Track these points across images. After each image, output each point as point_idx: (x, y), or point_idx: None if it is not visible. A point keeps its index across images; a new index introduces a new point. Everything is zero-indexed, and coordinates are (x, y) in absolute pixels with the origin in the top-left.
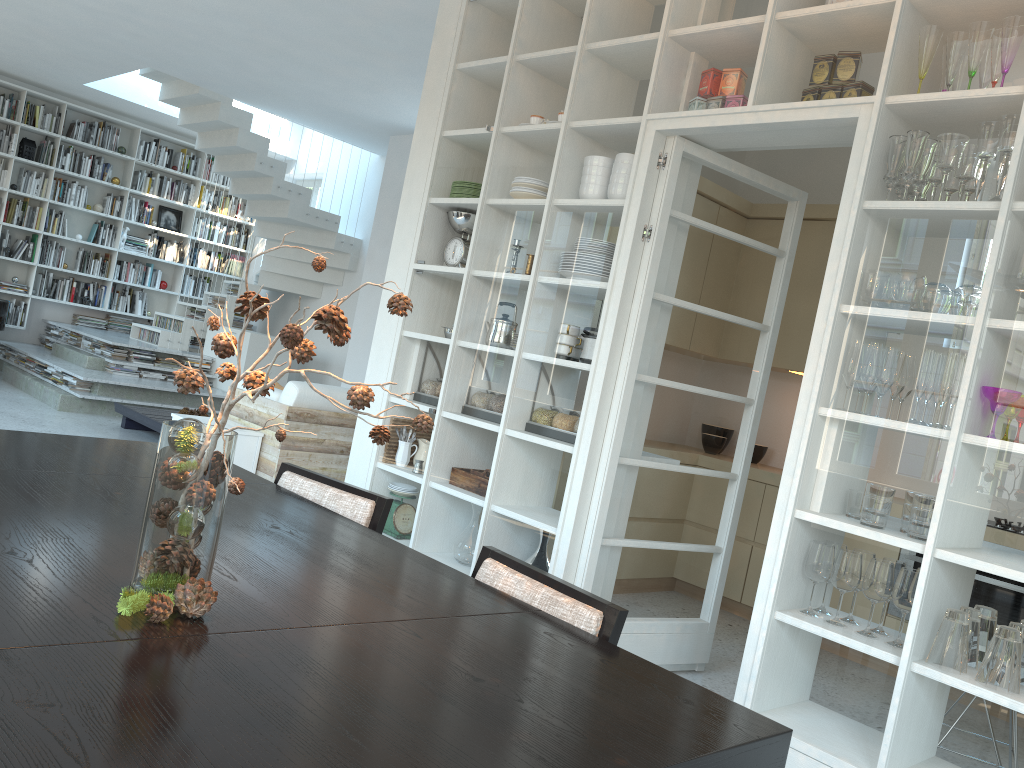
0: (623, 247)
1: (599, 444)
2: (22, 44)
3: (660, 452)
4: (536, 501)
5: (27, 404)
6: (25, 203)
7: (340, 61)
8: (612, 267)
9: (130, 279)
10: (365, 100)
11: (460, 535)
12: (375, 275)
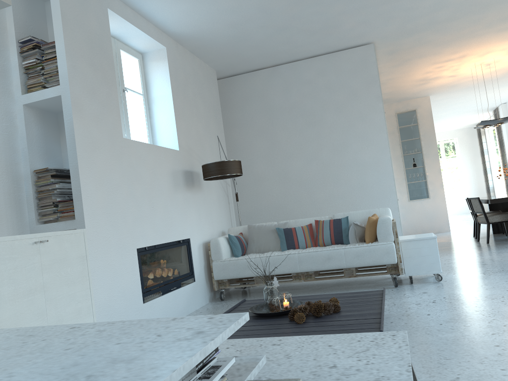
0: None
1: None
2: None
3: None
4: None
5: None
6: None
7: None
8: None
9: None
10: None
11: None
12: (92, 131)
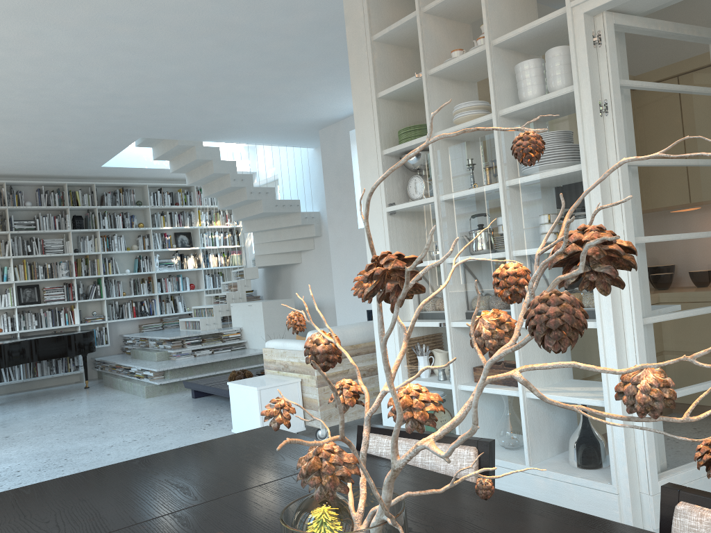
0: (585, 127)
1: (619, 312)
2: (53, 151)
3: (674, 303)
4: (572, 380)
5: (124, 399)
6: (86, 259)
7: (271, 83)
8: (580, 148)
9: (169, 289)
10: (295, 108)
11: (503, 426)
12: (338, 233)
